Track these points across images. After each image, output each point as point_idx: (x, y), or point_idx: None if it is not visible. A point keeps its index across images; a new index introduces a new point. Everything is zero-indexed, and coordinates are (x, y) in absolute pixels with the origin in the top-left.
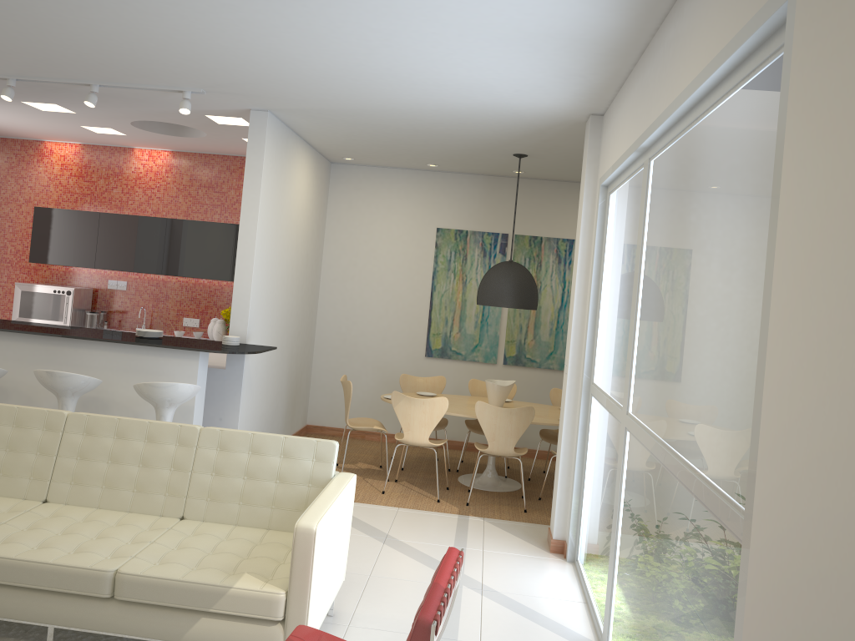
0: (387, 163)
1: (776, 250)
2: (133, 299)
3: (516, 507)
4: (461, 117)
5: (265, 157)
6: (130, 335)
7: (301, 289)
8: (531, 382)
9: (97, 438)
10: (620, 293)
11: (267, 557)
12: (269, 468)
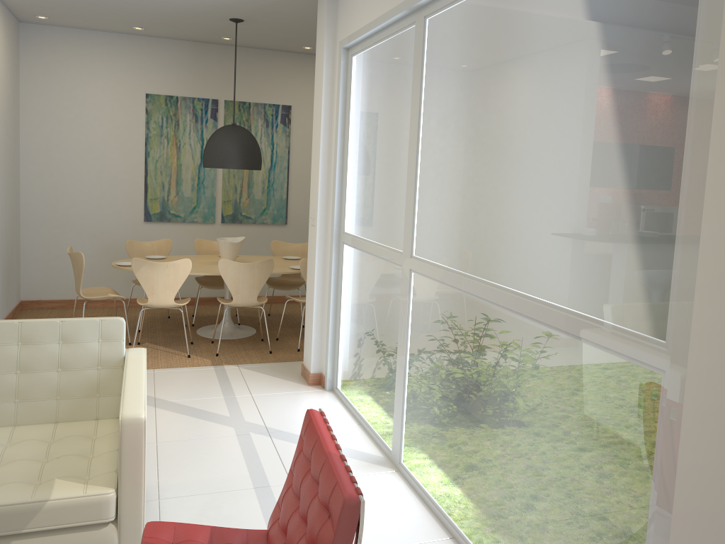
0: (87, 24)
1: (717, 86)
2: None
3: (260, 350)
4: None
5: None
6: None
7: (3, 159)
8: (248, 237)
9: None
10: (384, 148)
11: (72, 454)
12: (47, 357)
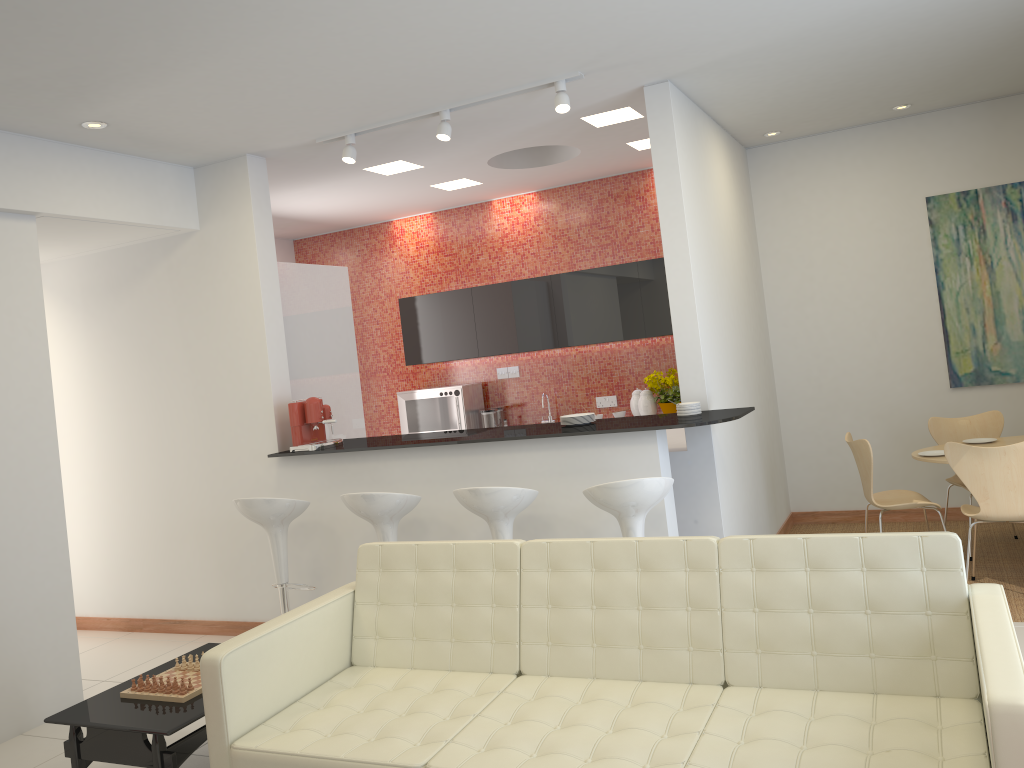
0: (828, 124)
1: None
2: (529, 386)
3: None
4: None
5: (678, 145)
6: (553, 425)
7: (748, 326)
8: None
9: (568, 574)
10: None
11: (908, 749)
12: (848, 591)
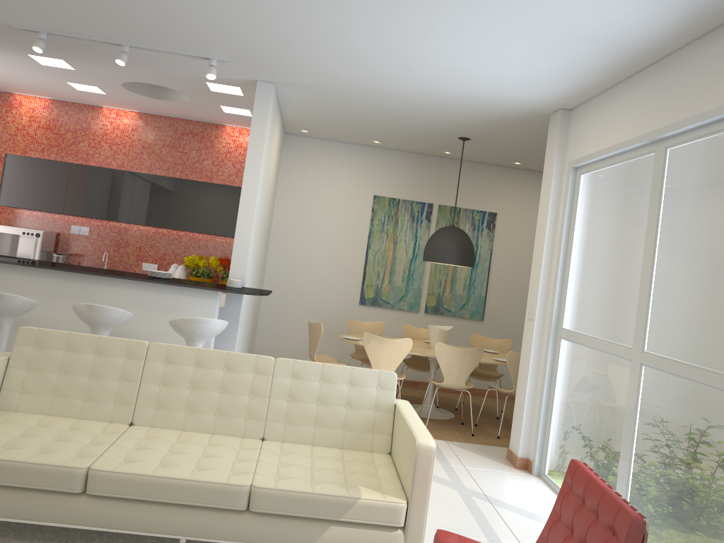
0: (336, 137)
1: None
2: (94, 243)
3: (462, 431)
4: (445, 102)
5: (268, 123)
6: (141, 275)
7: (264, 241)
8: None
9: (178, 366)
10: (613, 255)
11: (363, 472)
12: (339, 395)
